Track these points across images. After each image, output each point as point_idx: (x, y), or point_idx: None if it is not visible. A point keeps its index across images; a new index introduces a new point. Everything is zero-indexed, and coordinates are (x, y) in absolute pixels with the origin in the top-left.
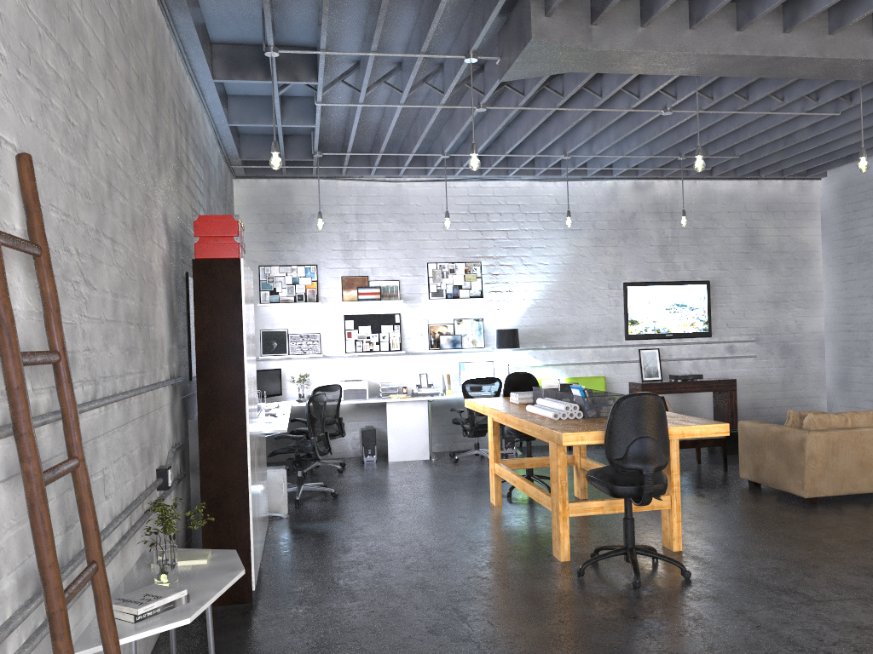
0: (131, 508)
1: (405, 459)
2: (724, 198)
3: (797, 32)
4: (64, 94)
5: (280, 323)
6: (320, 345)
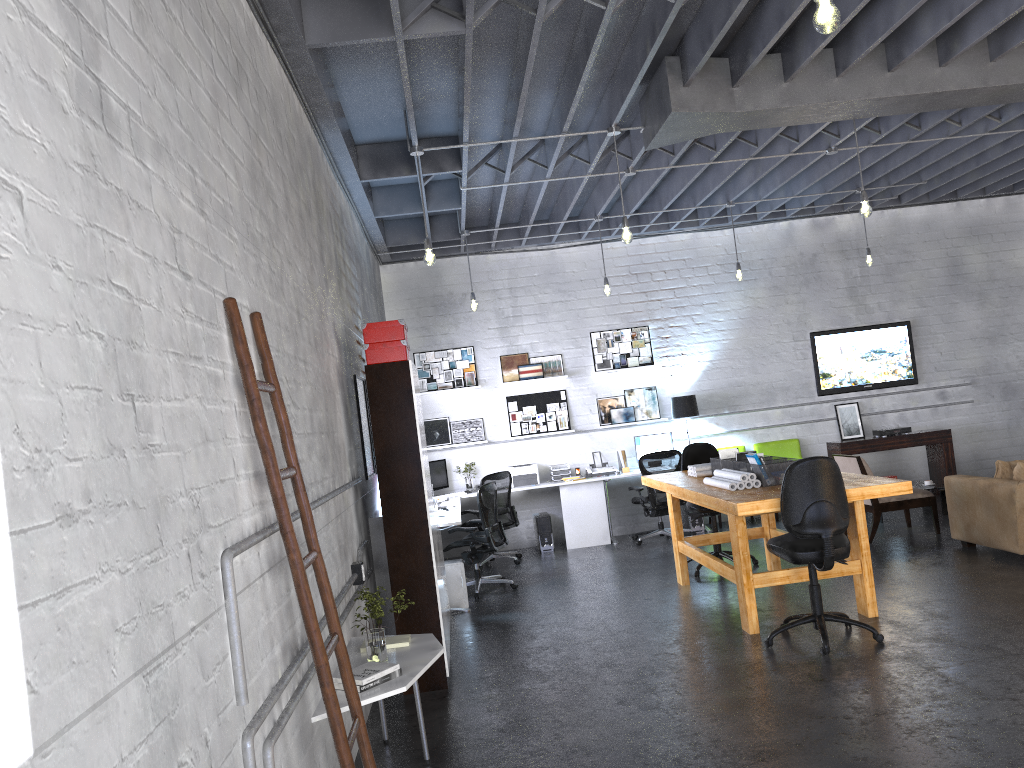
0: (340, 599)
1: (584, 545)
2: (918, 227)
3: (955, 64)
4: (267, 250)
5: (440, 411)
6: (484, 430)
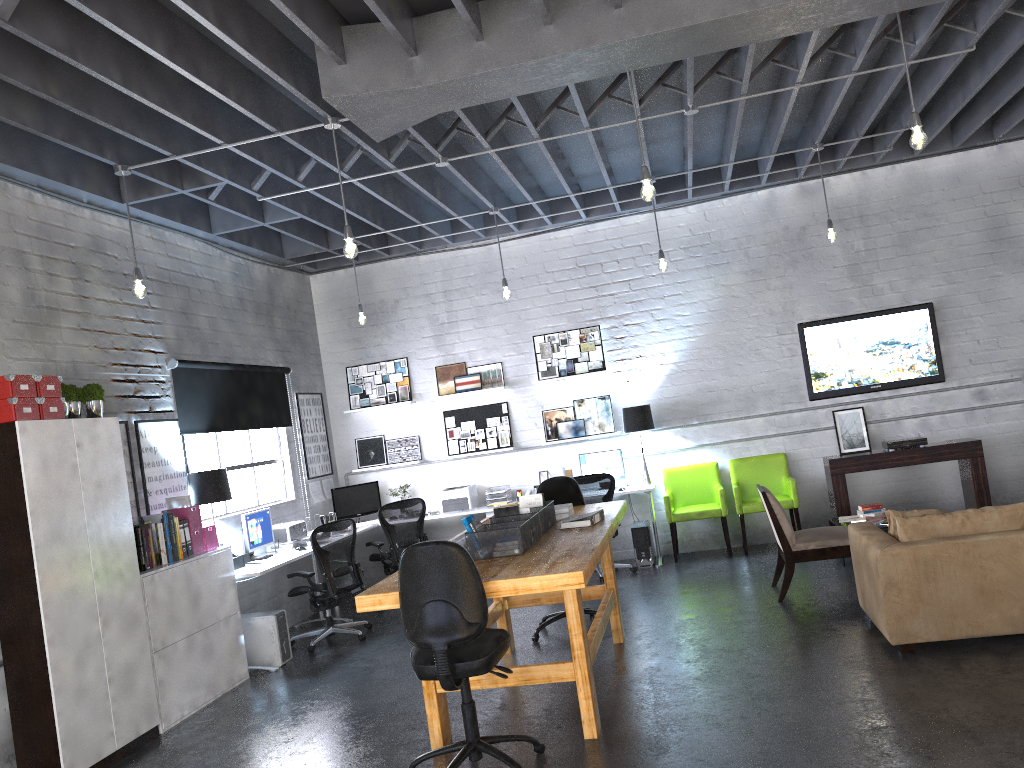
0: None
1: None
2: (943, 182)
3: None
4: None
5: (375, 428)
6: (421, 449)
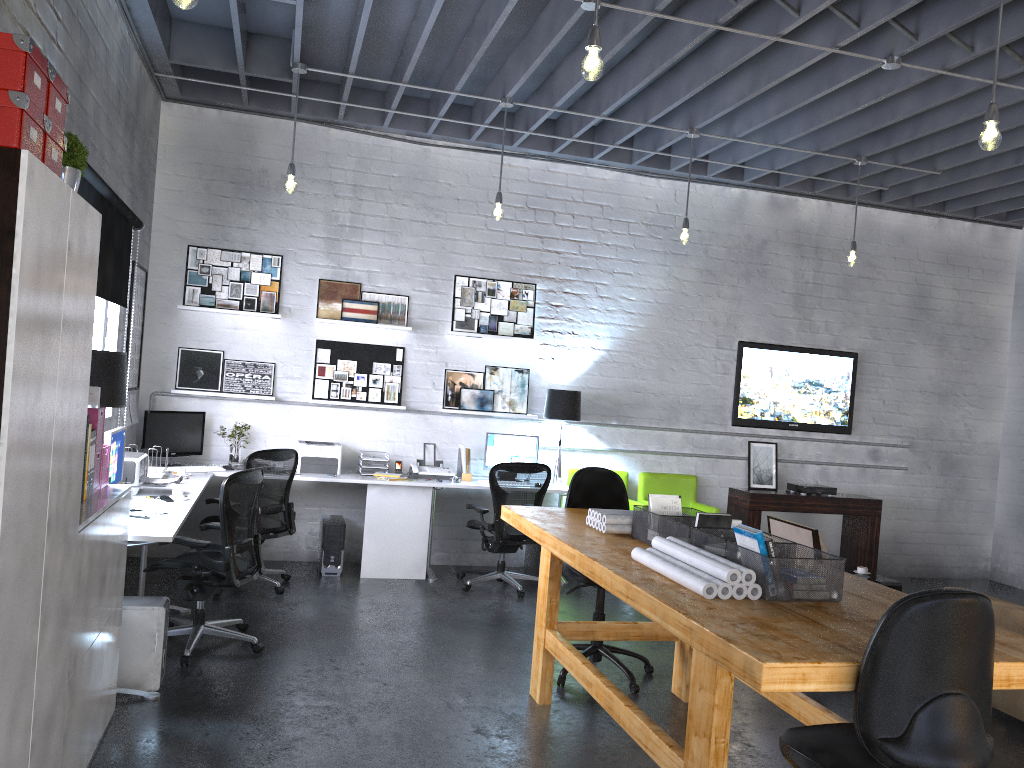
0: None
1: (387, 576)
2: (890, 237)
3: None
4: None
5: (212, 340)
6: (274, 382)
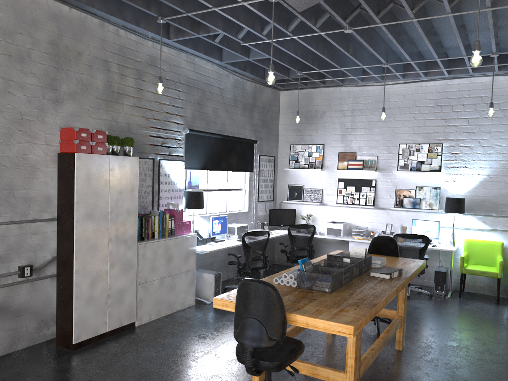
0: None
1: None
2: None
3: None
4: None
5: (299, 180)
6: (322, 197)
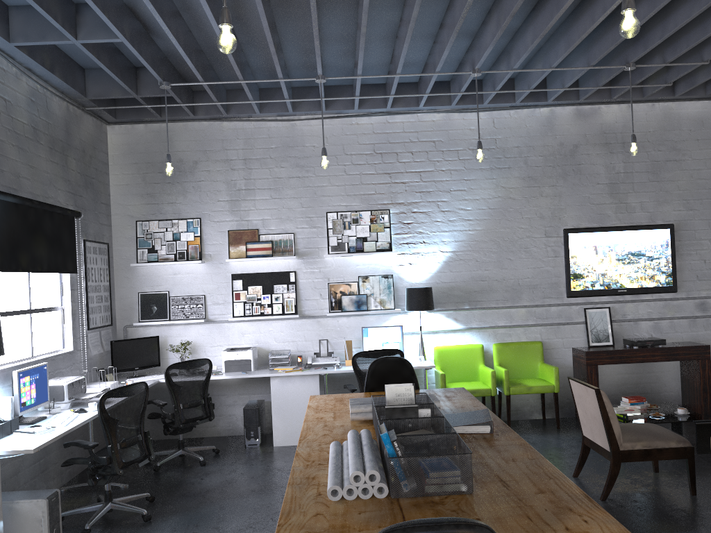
0: None
1: (293, 443)
2: (691, 123)
3: None
4: None
5: (160, 284)
6: (206, 308)
